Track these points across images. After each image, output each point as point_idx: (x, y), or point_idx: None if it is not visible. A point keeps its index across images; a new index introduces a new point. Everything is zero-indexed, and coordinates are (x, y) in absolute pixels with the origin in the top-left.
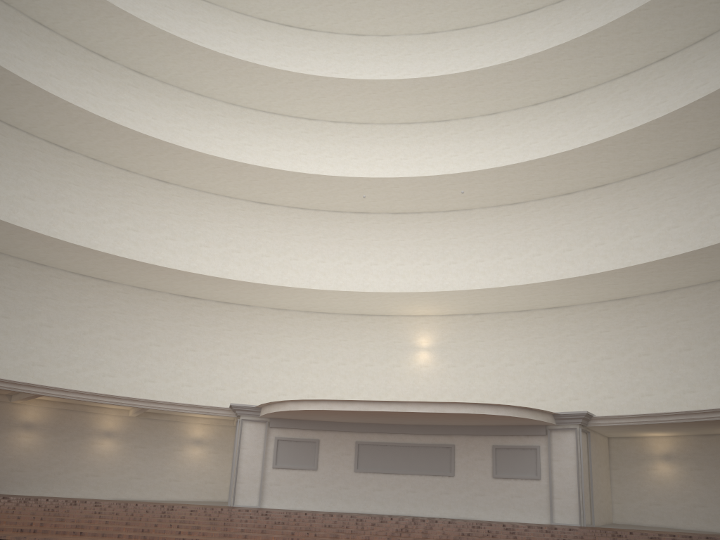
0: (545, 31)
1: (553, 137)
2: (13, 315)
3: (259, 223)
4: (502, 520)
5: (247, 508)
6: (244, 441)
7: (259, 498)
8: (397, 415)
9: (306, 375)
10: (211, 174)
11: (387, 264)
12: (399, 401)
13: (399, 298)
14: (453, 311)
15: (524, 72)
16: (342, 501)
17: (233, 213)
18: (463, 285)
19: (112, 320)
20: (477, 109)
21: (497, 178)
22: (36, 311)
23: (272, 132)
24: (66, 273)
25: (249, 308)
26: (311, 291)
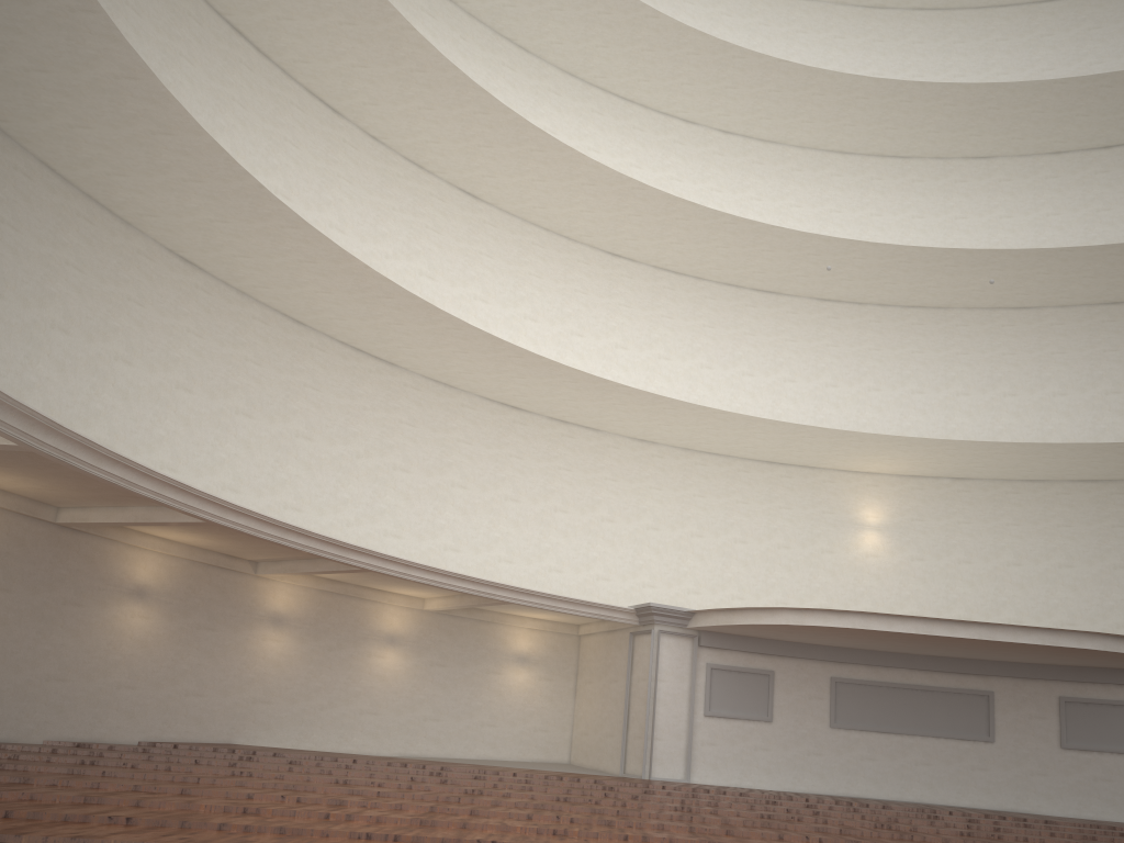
0: (1073, 37)
1: (1086, 209)
2: (257, 412)
3: (610, 289)
4: (1078, 816)
5: (684, 784)
6: (661, 669)
7: (688, 767)
8: (958, 643)
9: (684, 555)
10: (568, 195)
11: (809, 382)
12: (985, 623)
13: (868, 443)
14: (926, 471)
15: (1075, 98)
16: (811, 775)
17: (572, 267)
18: (934, 430)
19: (397, 437)
20: (964, 146)
21: (1031, 265)
22: (291, 408)
23: (629, 134)
24: (332, 342)
25: (598, 434)
26: (737, 418)
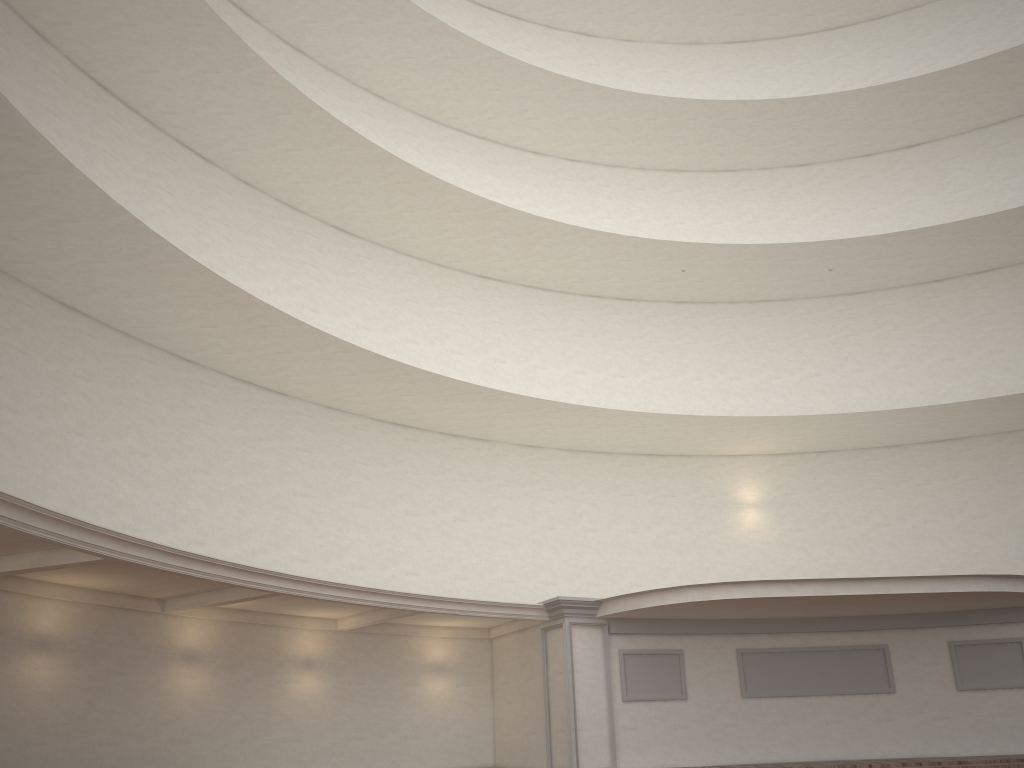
0: (866, 56)
1: (900, 202)
2: (153, 451)
3: (484, 308)
4: (983, 753)
5: None
6: (576, 660)
7: (614, 754)
8: (853, 600)
9: (581, 550)
10: (436, 223)
11: (676, 377)
12: (878, 578)
13: (739, 426)
14: (793, 448)
15: (878, 105)
16: (731, 747)
17: (446, 291)
18: (794, 410)
19: (294, 463)
20: (786, 156)
21: (862, 252)
22: (186, 444)
23: (485, 168)
24: (223, 377)
25: (487, 444)
26: (617, 414)
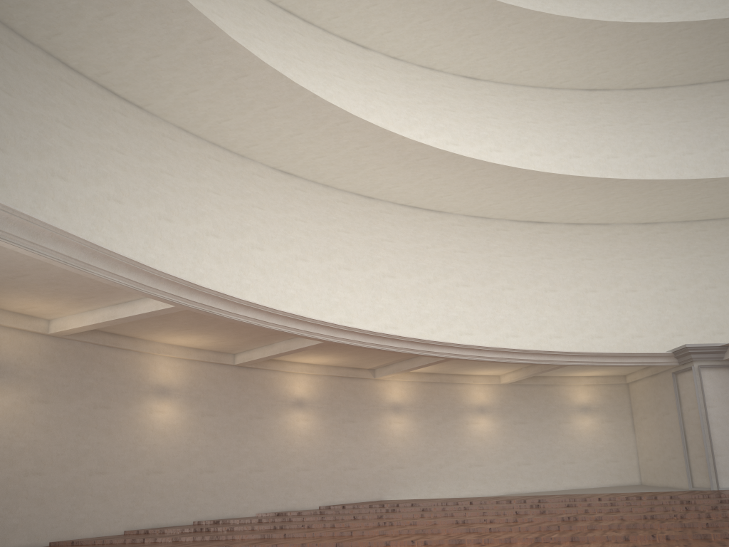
0: None
1: None
2: (353, 265)
3: (593, 116)
4: None
5: None
6: (707, 397)
7: None
8: None
9: (703, 305)
10: (545, 52)
11: None
12: None
13: None
14: None
15: None
16: None
17: (559, 108)
18: None
19: (454, 262)
20: None
21: None
22: (375, 258)
23: None
24: (395, 206)
25: (608, 227)
26: (728, 182)
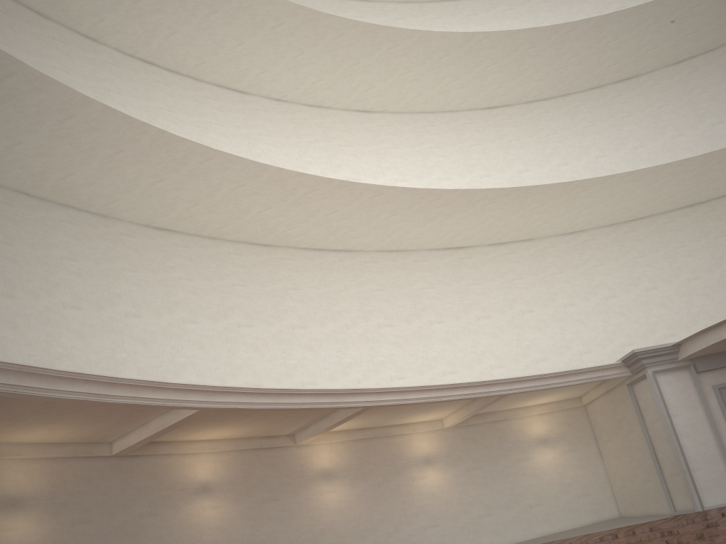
0: None
1: None
2: (255, 321)
3: (498, 133)
4: None
5: None
6: (669, 405)
7: None
8: None
9: (648, 308)
10: (434, 74)
11: (696, 129)
12: None
13: None
14: None
15: None
16: None
17: (462, 130)
18: None
19: (373, 302)
20: None
21: None
22: (281, 309)
23: (467, 21)
24: (297, 251)
25: (533, 242)
26: (645, 174)
